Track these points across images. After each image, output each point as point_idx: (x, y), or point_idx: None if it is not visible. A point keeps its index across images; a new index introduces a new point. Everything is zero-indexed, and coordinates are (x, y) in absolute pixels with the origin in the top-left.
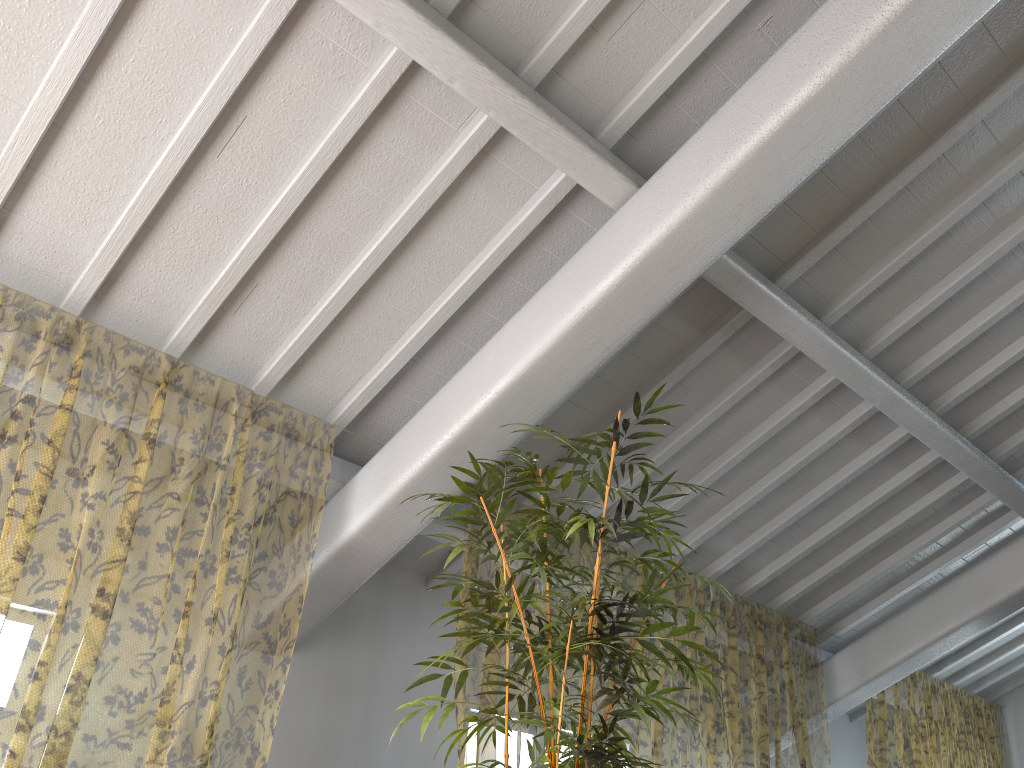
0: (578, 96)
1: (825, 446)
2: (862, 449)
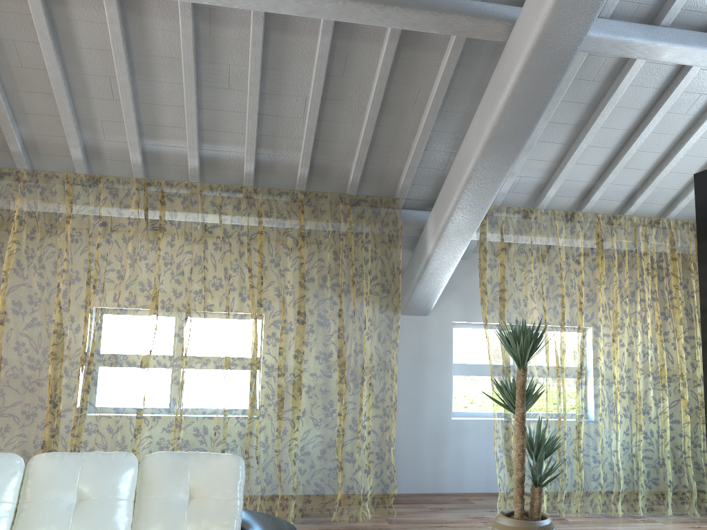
0: None
1: (187, 43)
2: (245, 31)
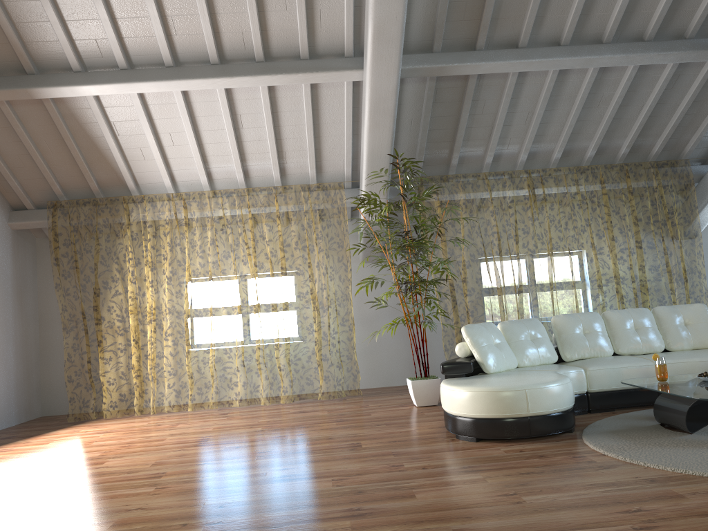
0: (328, 47)
1: (588, 86)
2: (622, 73)
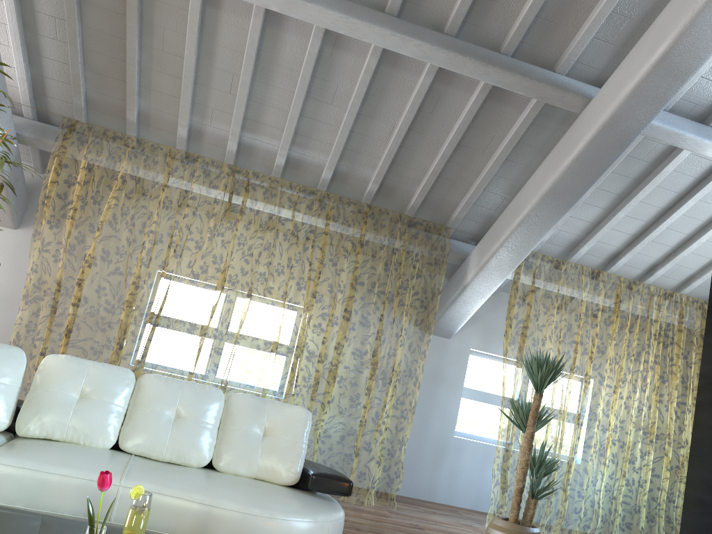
0: None
1: (310, 60)
2: (361, 60)
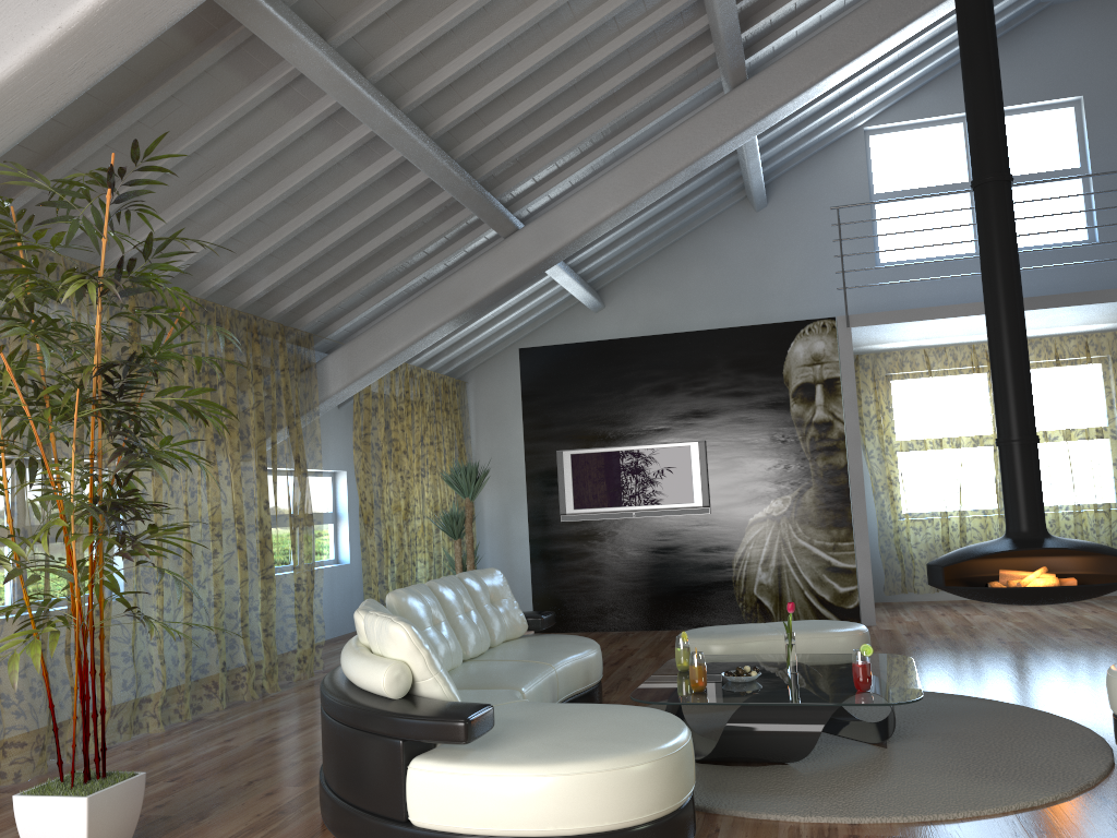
0: None
1: (327, 166)
2: (362, 168)
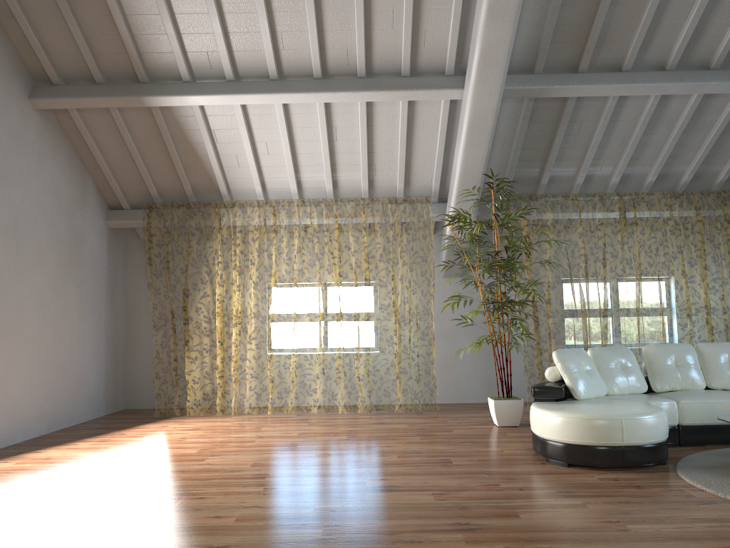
0: (429, 65)
1: (690, 111)
2: (727, 99)
